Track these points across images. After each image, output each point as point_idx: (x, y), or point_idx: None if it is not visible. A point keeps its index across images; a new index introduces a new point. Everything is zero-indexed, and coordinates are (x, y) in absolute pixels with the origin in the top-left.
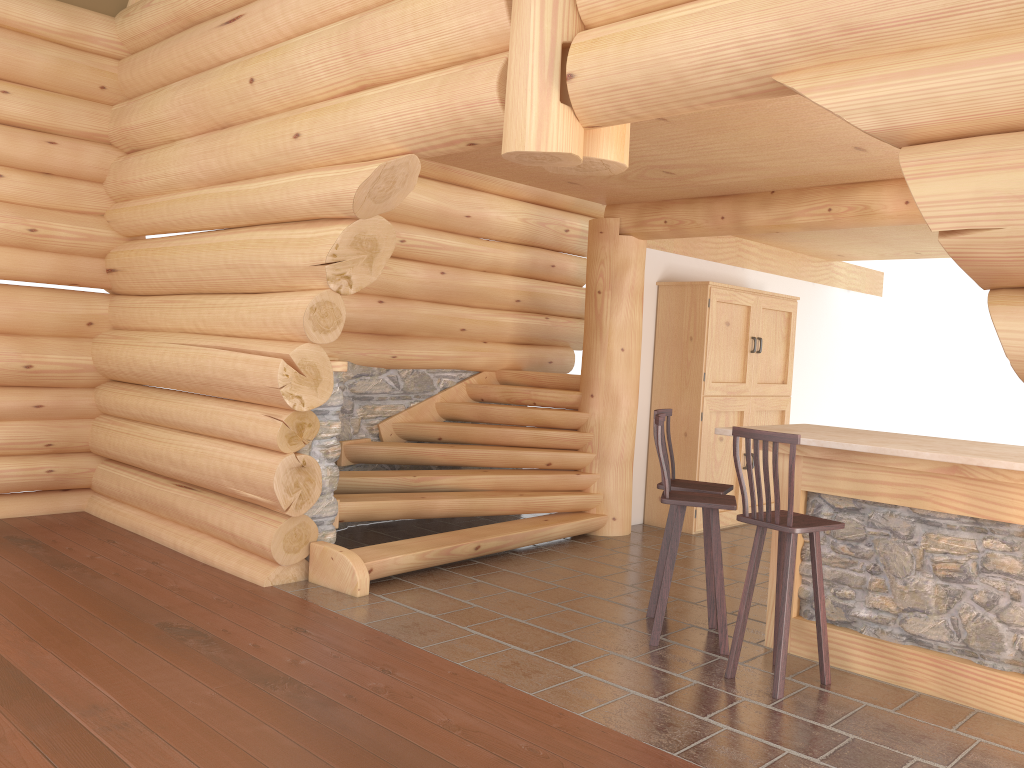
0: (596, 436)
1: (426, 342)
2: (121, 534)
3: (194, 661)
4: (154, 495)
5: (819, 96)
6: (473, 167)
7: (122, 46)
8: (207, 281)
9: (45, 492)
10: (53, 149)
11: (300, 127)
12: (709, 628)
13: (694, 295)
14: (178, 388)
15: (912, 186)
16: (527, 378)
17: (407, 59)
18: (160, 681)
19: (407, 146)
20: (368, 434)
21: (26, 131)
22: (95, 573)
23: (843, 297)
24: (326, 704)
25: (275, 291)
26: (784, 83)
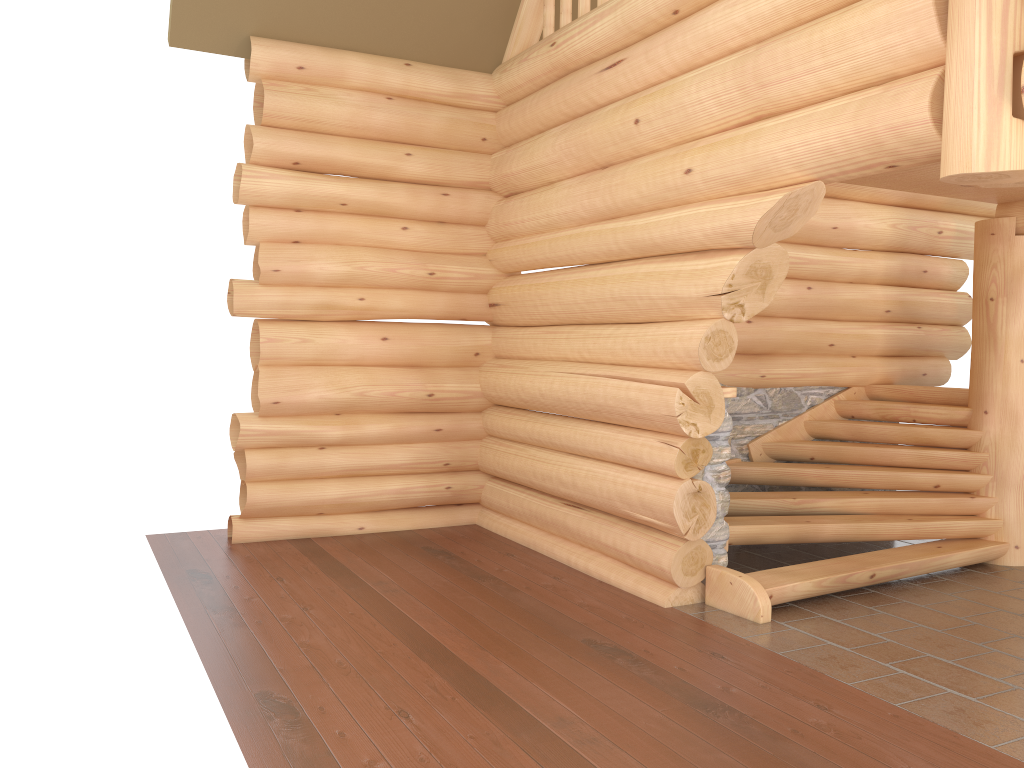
0: (992, 456)
1: (793, 360)
2: (515, 548)
3: (630, 681)
4: (544, 513)
5: None
6: (856, 180)
7: (498, 99)
8: (591, 313)
9: (443, 506)
10: (446, 200)
11: (692, 163)
12: None
13: None
14: (565, 414)
15: None
16: (902, 393)
17: (812, 86)
18: (608, 699)
19: (814, 173)
20: (738, 454)
21: (424, 186)
22: (509, 586)
23: None
24: (774, 737)
25: (661, 321)
26: None
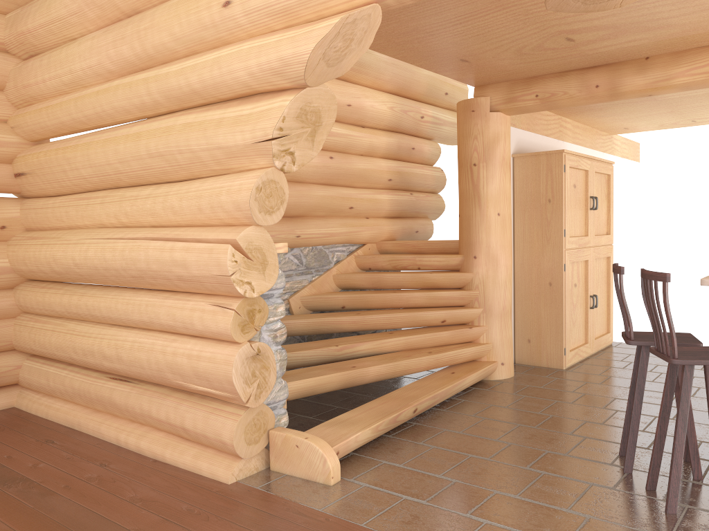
0: (481, 292)
1: (322, 221)
2: (58, 431)
3: None
4: (88, 390)
5: None
6: (380, 46)
7: None
8: (127, 173)
9: None
10: None
11: None
12: (695, 480)
13: (549, 163)
14: (104, 283)
15: None
16: (407, 246)
17: None
18: None
19: None
20: None
21: None
22: (43, 488)
23: (619, 163)
24: None
25: (205, 176)
26: None
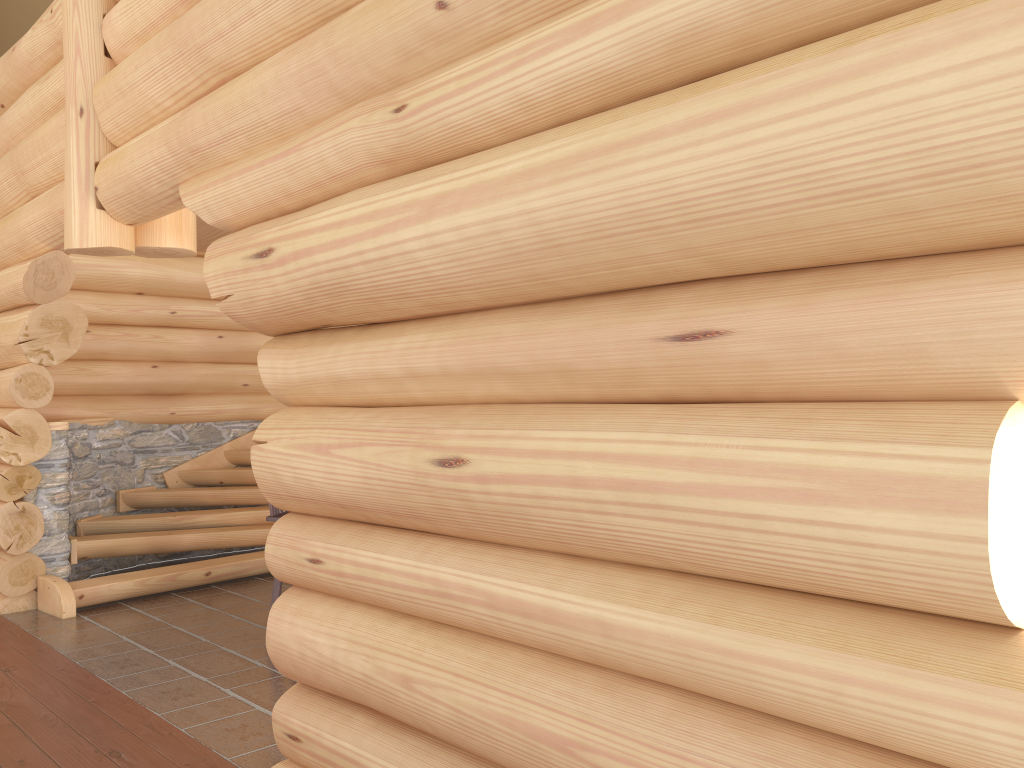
0: None
1: (208, 398)
2: None
3: None
4: None
5: (186, 200)
6: None
7: None
8: None
9: None
10: None
11: None
12: None
13: None
14: None
15: (204, 266)
16: None
17: (43, 176)
18: None
19: (49, 244)
20: (154, 482)
21: None
22: None
23: None
24: None
25: (10, 367)
26: (179, 190)
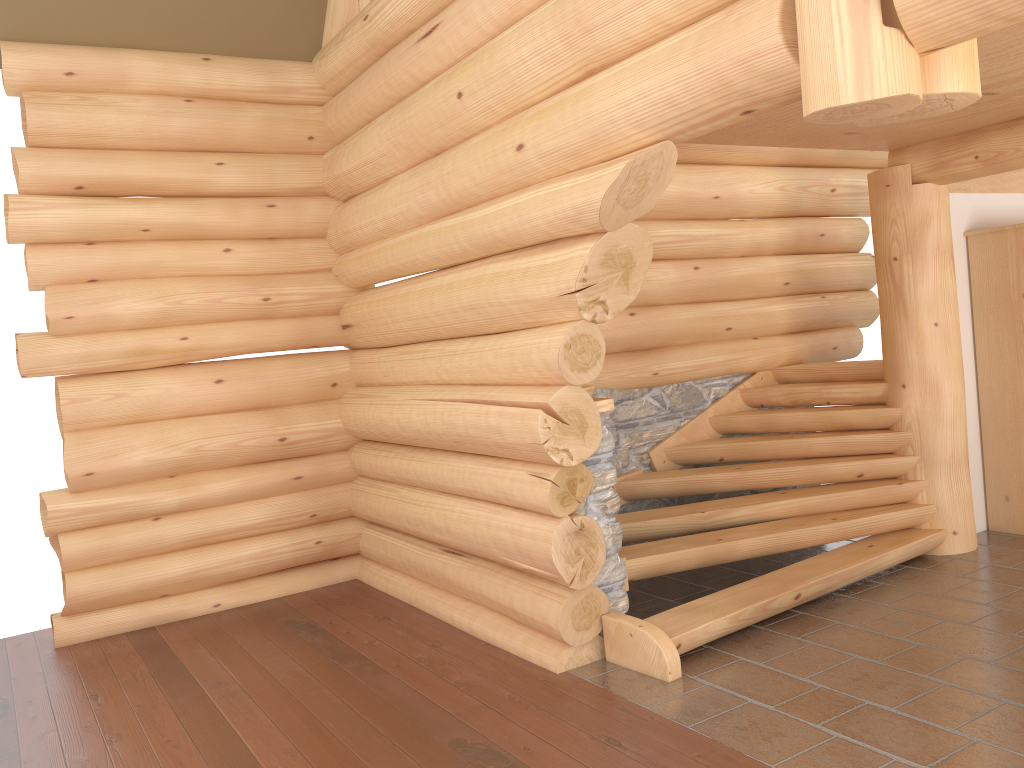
0: (916, 434)
1: (688, 350)
2: (395, 607)
3: None
4: (422, 563)
5: None
6: (725, 140)
7: (323, 90)
8: (443, 327)
9: (317, 563)
10: (273, 212)
11: (522, 136)
12: None
13: (1020, 241)
14: (430, 446)
15: None
16: (812, 373)
17: (644, 23)
18: None
19: (659, 132)
20: (638, 465)
21: (245, 199)
22: (375, 667)
23: None
24: None
25: (519, 329)
26: None
